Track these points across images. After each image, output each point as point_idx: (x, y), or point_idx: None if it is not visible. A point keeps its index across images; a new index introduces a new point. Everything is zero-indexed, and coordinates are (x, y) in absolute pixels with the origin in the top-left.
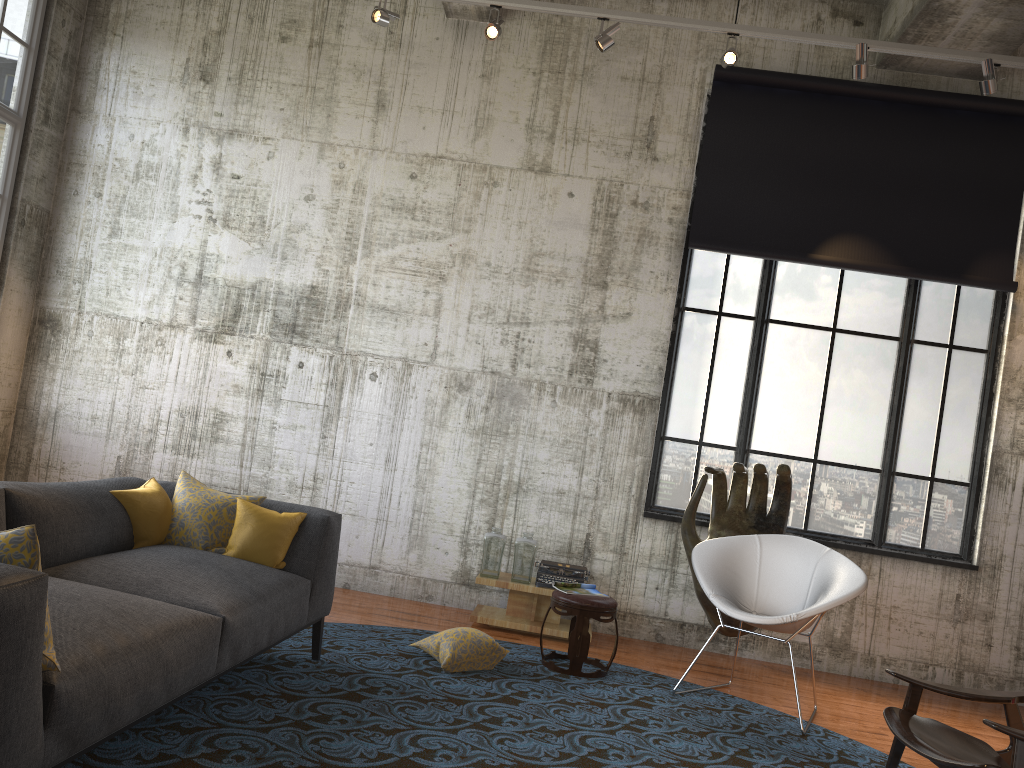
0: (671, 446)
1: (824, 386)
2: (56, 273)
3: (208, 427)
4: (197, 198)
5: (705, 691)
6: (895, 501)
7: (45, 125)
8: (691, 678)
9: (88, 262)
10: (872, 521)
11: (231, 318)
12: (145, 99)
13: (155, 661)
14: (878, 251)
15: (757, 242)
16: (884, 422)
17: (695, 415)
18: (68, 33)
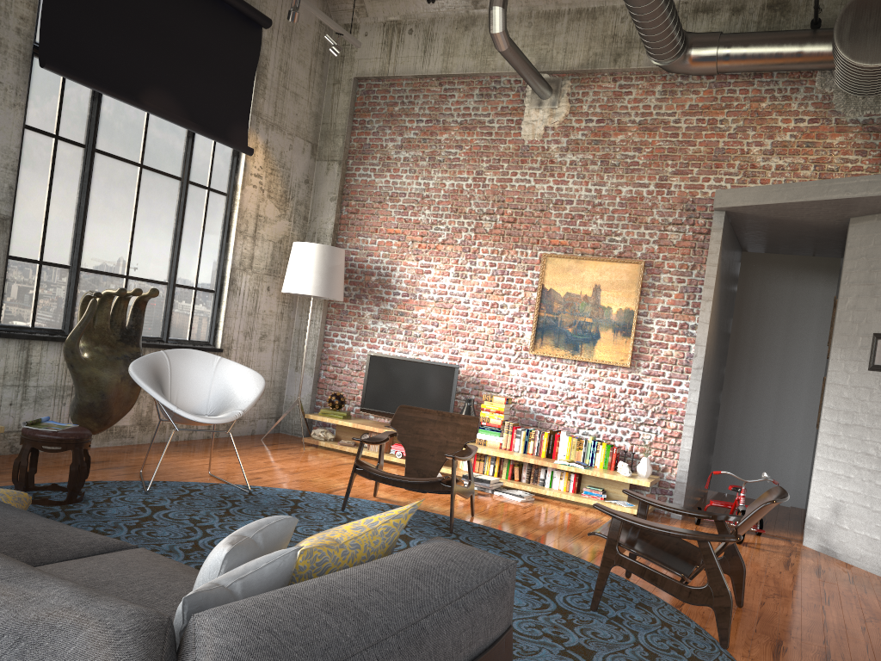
0: (15, 265)
1: (134, 214)
2: None
3: None
4: None
5: (147, 484)
6: (175, 306)
7: None
8: (113, 477)
9: None
10: (162, 323)
11: None
12: None
13: None
14: (177, 106)
15: (96, 76)
16: (171, 245)
17: (36, 235)
18: None
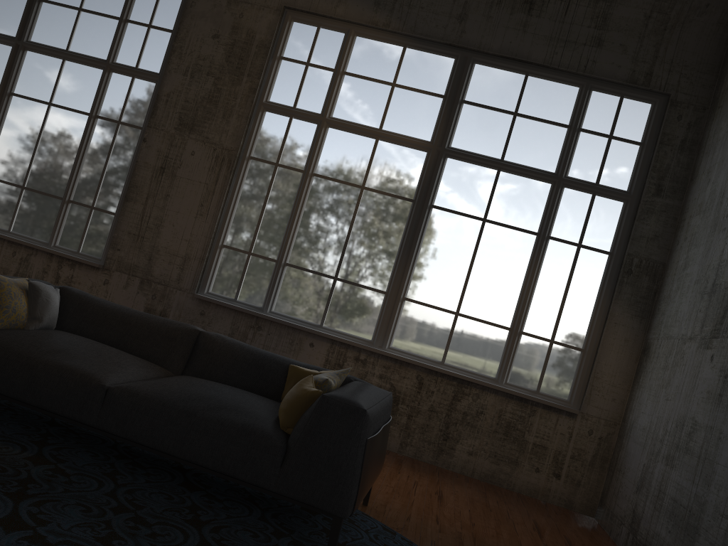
0: None
1: None
2: (656, 310)
3: (685, 437)
4: (726, 212)
5: None
6: None
7: (657, 196)
8: None
9: (669, 296)
10: None
11: (720, 320)
12: (720, 146)
13: (26, 368)
14: None
15: None
16: None
17: None
18: (686, 124)
